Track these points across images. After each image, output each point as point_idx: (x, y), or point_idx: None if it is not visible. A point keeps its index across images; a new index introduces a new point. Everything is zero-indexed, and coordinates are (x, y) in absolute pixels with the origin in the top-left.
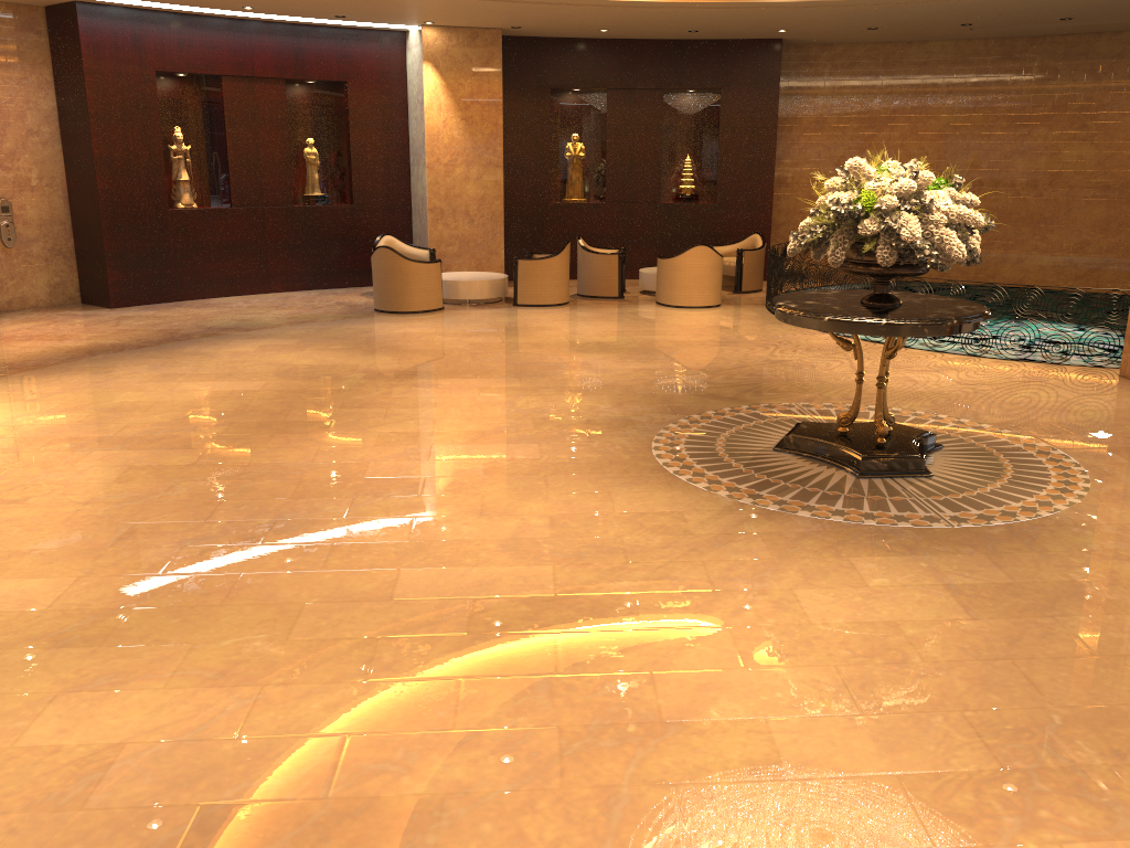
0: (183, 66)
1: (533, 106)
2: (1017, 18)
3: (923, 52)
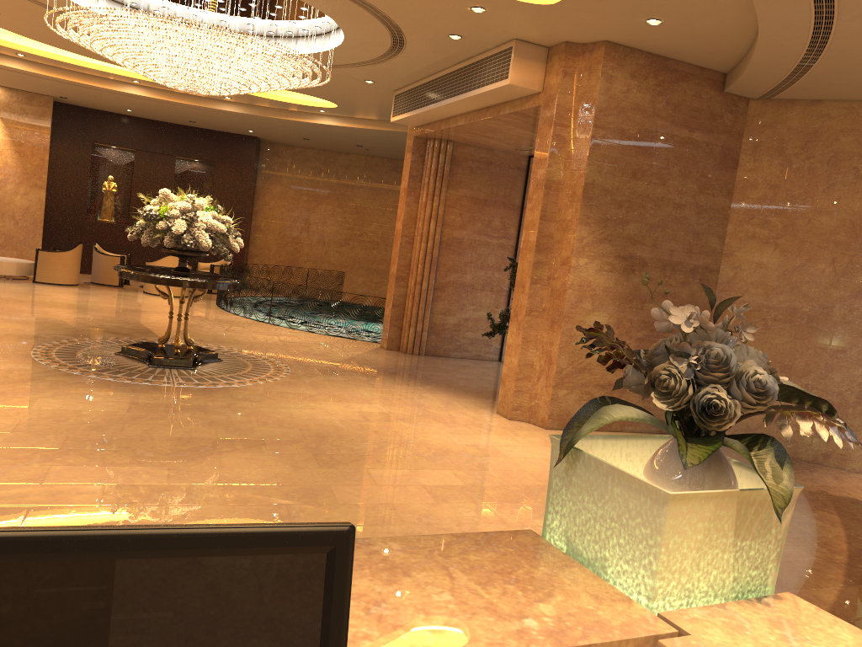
0: None
1: (78, 152)
2: (384, 146)
3: (347, 159)
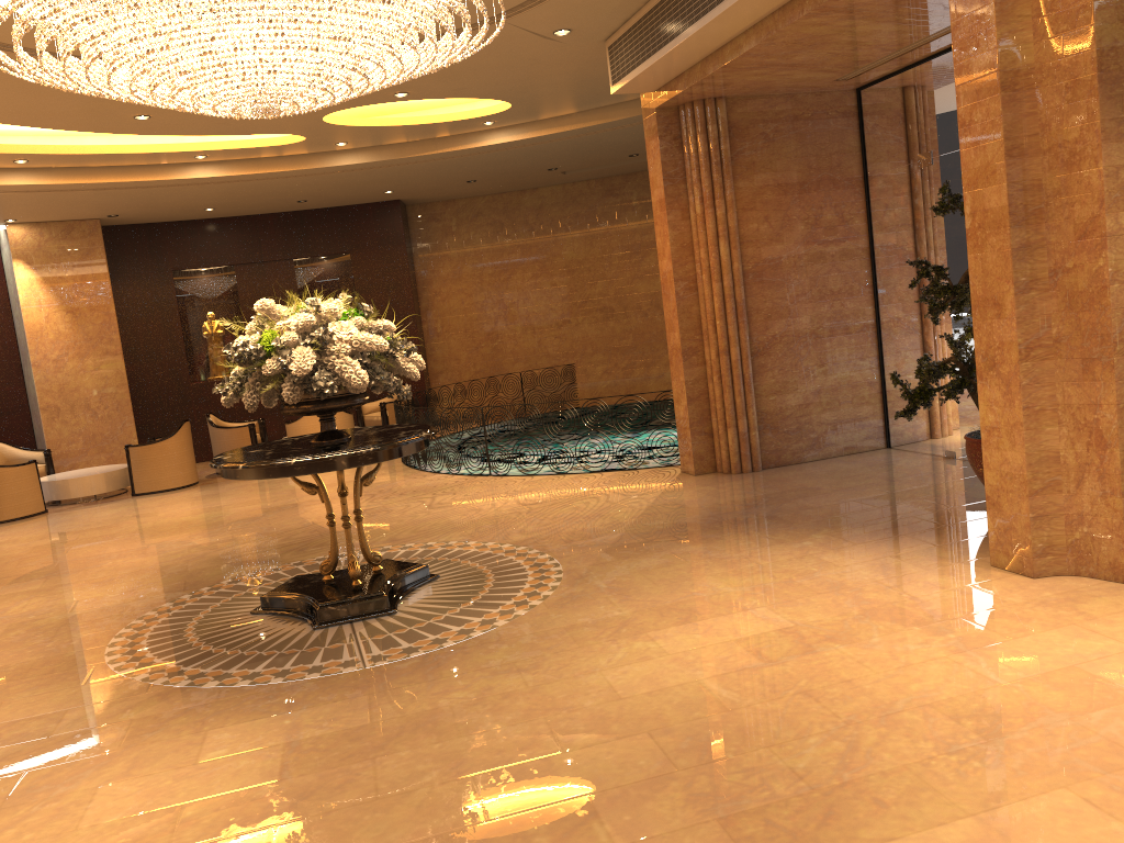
0: None
1: (156, 290)
2: (591, 158)
3: (536, 198)
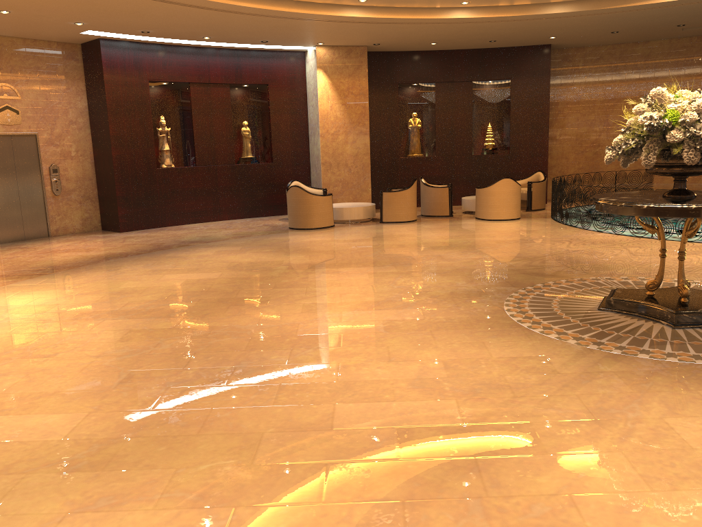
0: (166, 77)
1: (387, 95)
2: None
3: (646, 48)
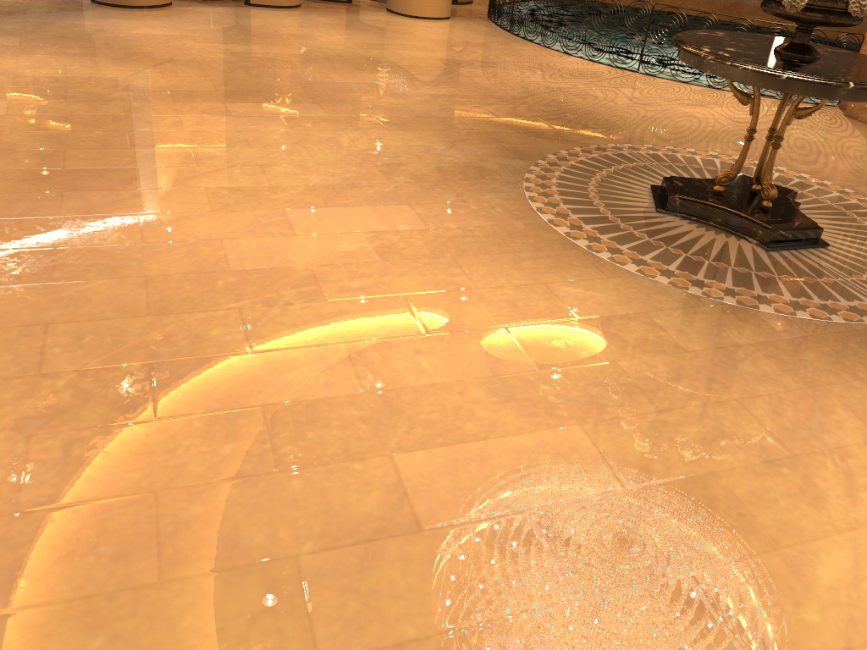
0: None
1: None
2: None
3: None
